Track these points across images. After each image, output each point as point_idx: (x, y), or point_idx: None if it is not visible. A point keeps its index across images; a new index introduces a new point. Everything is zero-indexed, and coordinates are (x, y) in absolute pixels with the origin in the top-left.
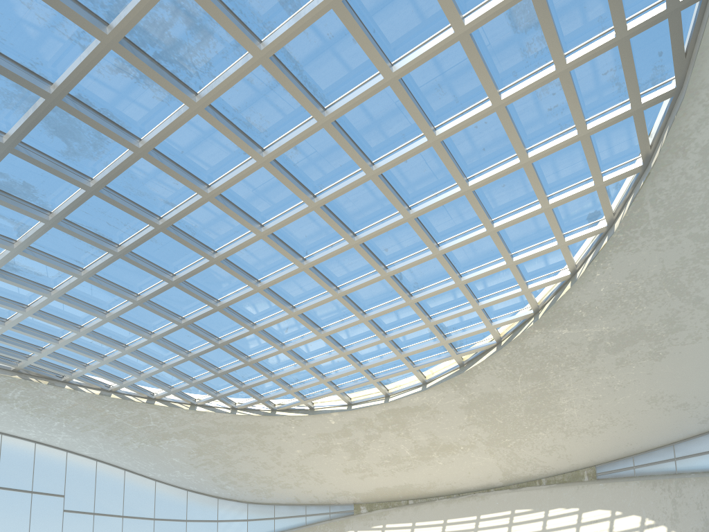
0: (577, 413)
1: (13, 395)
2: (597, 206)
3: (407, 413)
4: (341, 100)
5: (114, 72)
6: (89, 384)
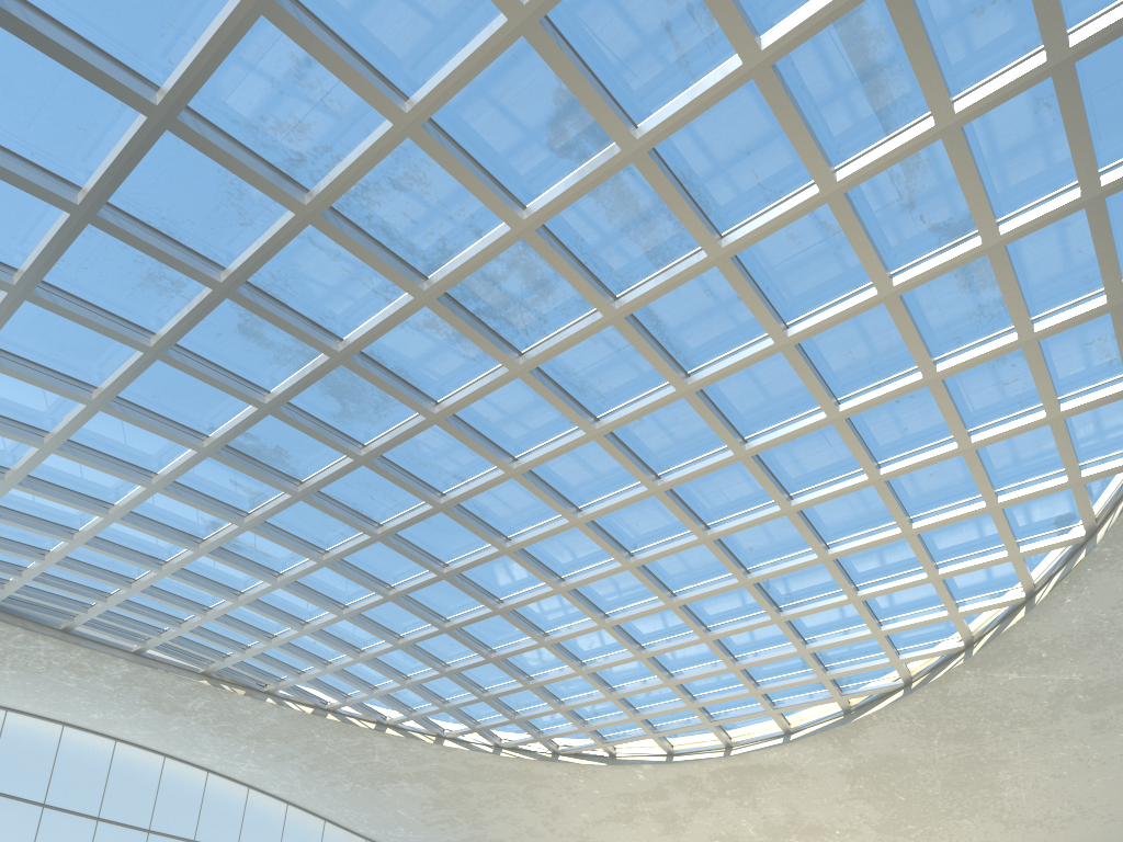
0: (1025, 795)
1: (194, 705)
2: (1070, 508)
3: (756, 774)
4: (712, 366)
5: (421, 327)
6: (300, 698)
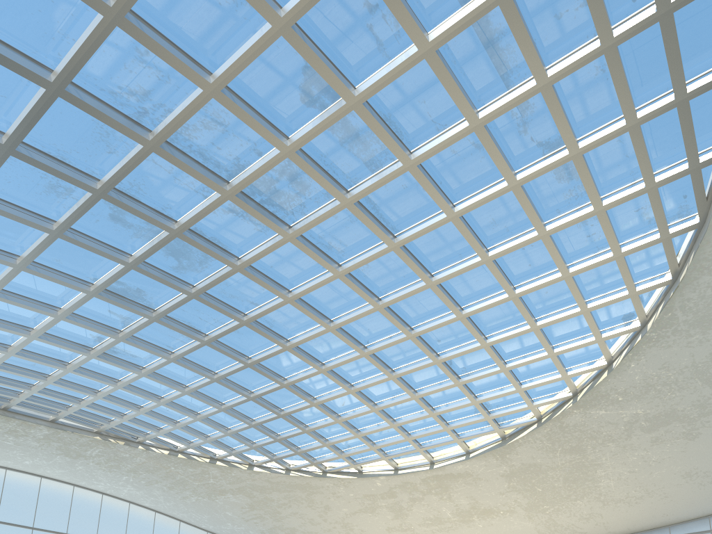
0: (613, 484)
1: (91, 452)
2: (631, 309)
3: (450, 479)
4: (409, 231)
5: (226, 212)
6: (160, 444)
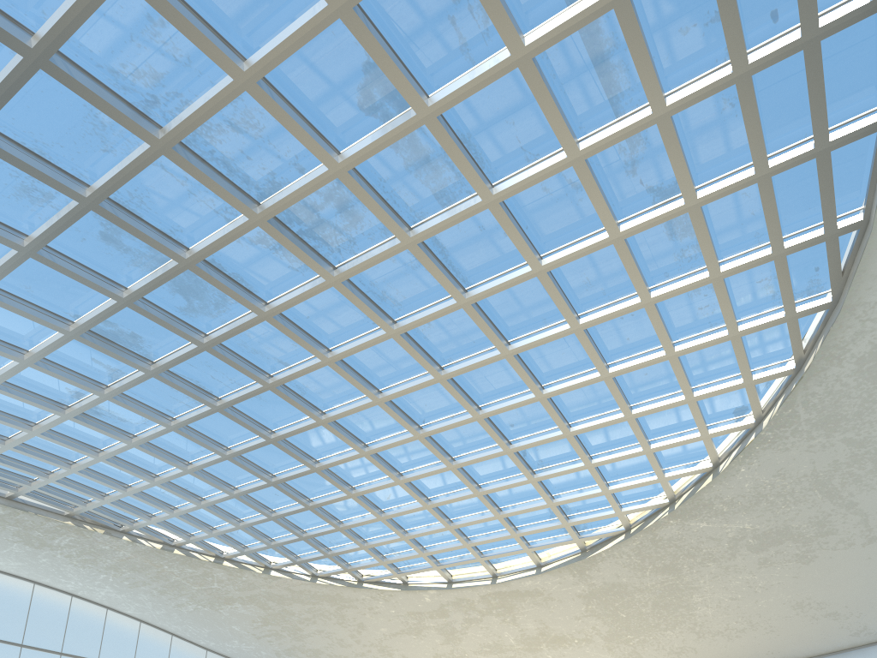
0: (711, 613)
1: (60, 541)
2: (744, 402)
3: (516, 598)
4: (484, 285)
5: (254, 243)
6: (151, 536)
